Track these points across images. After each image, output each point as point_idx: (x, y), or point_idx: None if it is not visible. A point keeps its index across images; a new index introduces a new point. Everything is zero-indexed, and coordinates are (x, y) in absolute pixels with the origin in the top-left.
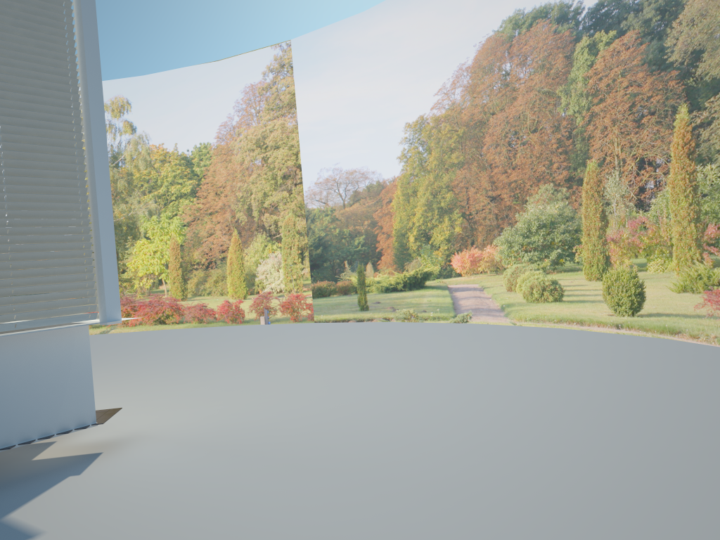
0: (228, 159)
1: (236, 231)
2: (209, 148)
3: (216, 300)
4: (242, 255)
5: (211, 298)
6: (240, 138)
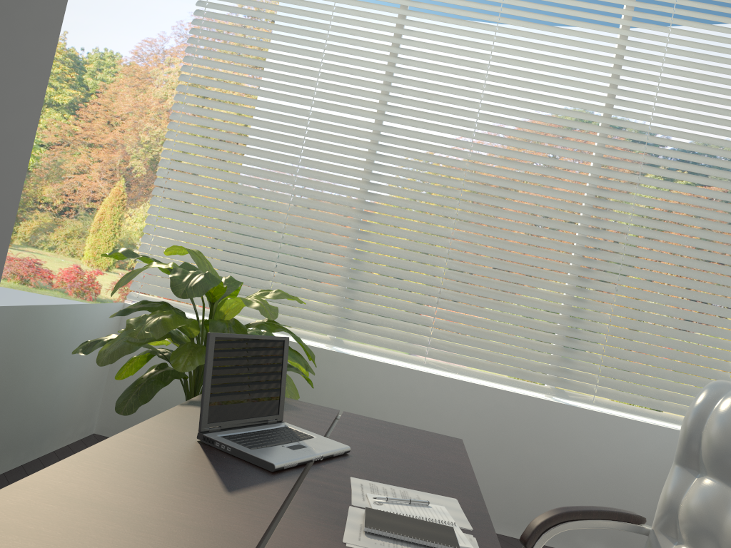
0: (141, 87)
1: (124, 182)
2: (118, 60)
3: (60, 261)
4: (123, 215)
5: (53, 256)
6: (169, 69)
